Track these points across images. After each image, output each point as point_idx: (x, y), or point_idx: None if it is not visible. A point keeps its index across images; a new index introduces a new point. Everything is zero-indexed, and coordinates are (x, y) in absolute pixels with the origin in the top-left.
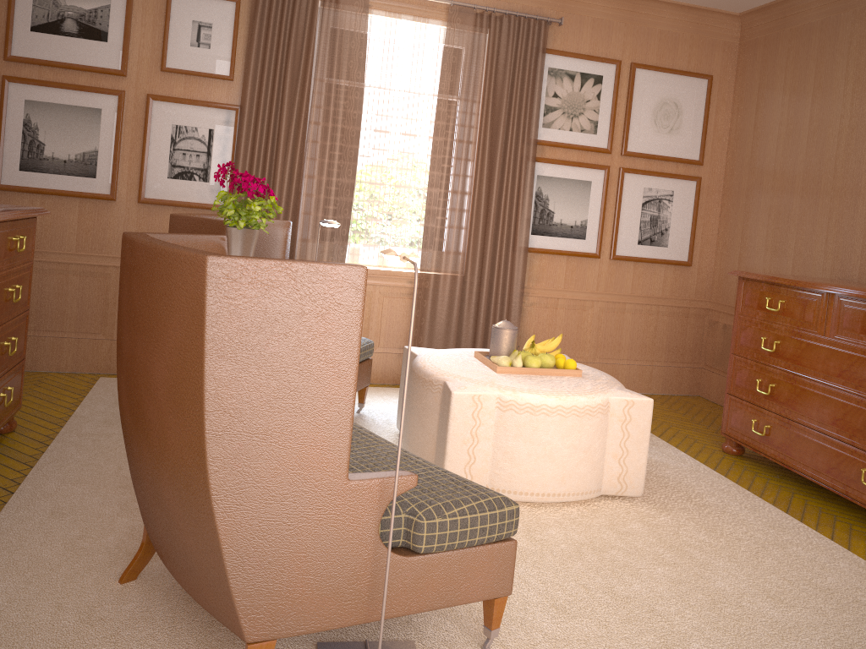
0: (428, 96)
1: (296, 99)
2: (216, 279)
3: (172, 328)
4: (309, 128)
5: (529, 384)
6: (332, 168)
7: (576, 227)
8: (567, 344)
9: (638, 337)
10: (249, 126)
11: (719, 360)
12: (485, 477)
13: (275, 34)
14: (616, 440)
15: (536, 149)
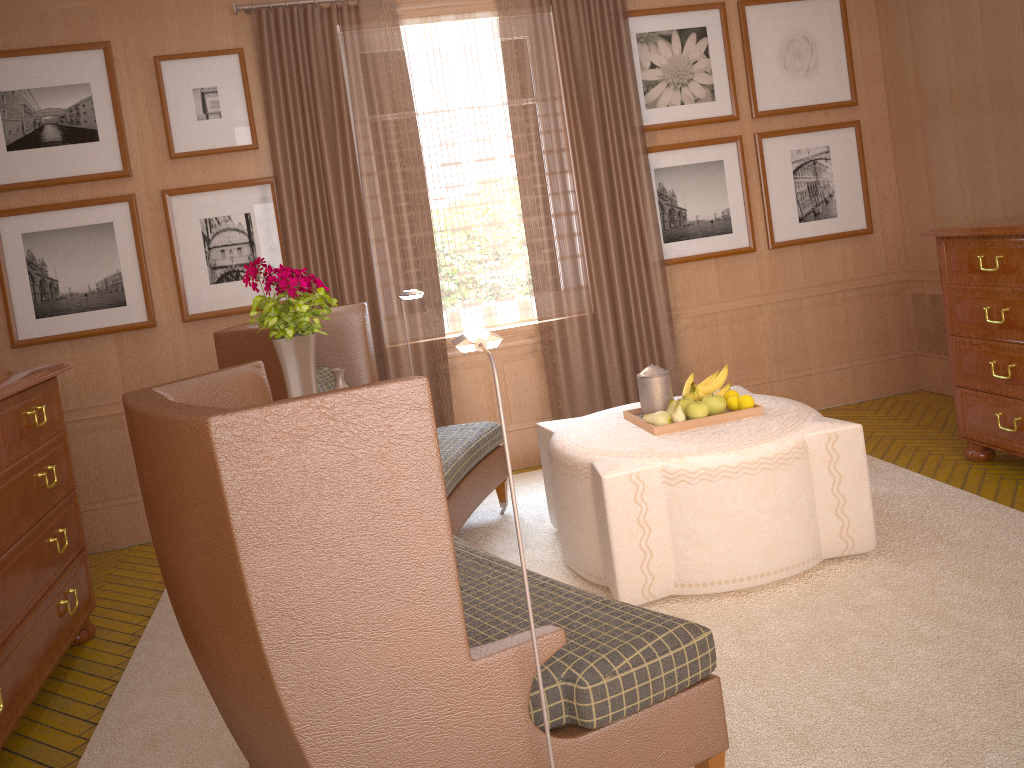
0: (497, 107)
1: (338, 151)
2: (227, 445)
3: (193, 518)
4: (363, 183)
5: (699, 442)
6: (402, 223)
7: (717, 221)
8: (741, 365)
9: (827, 336)
10: (290, 198)
11: (935, 341)
12: (669, 572)
13: (294, 80)
14: (825, 487)
15: (645, 137)
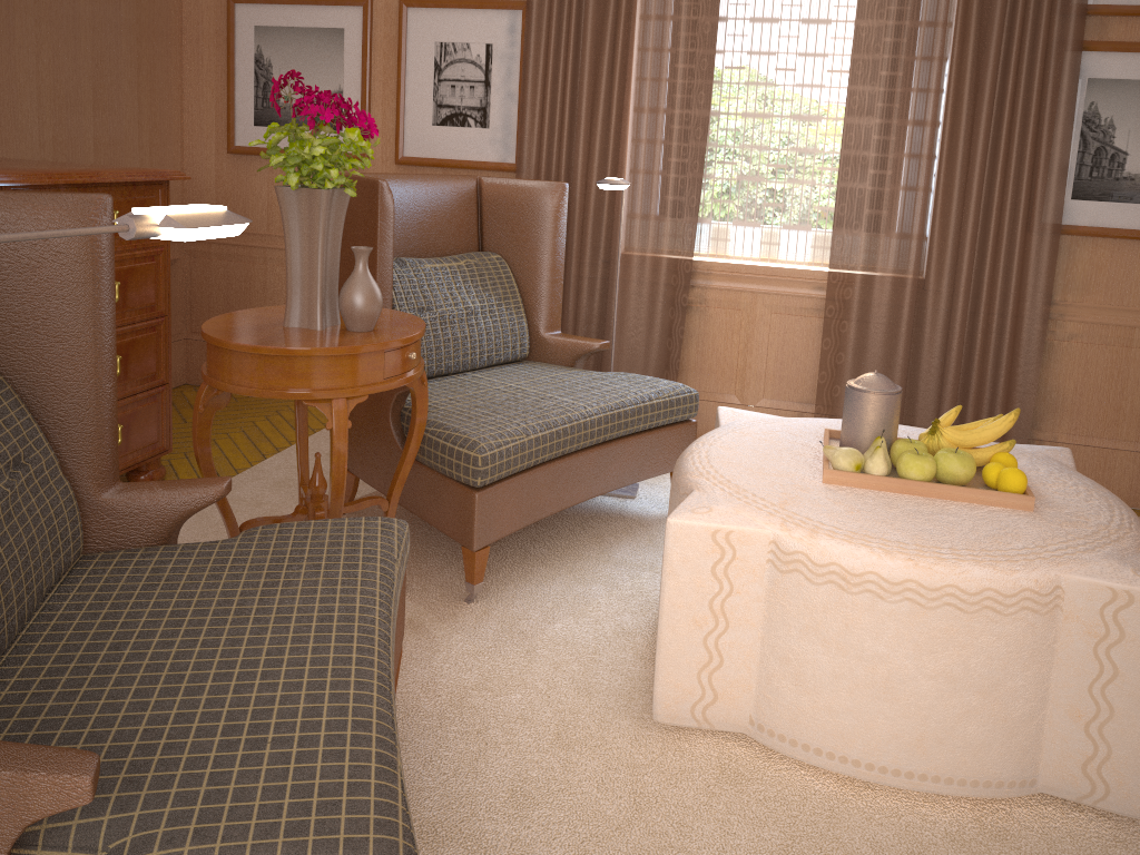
0: None
1: None
2: None
3: None
4: (632, 27)
5: (867, 520)
6: (675, 93)
7: None
8: None
9: None
10: (538, 33)
11: None
12: (745, 699)
13: None
14: (1078, 679)
15: (1084, 24)
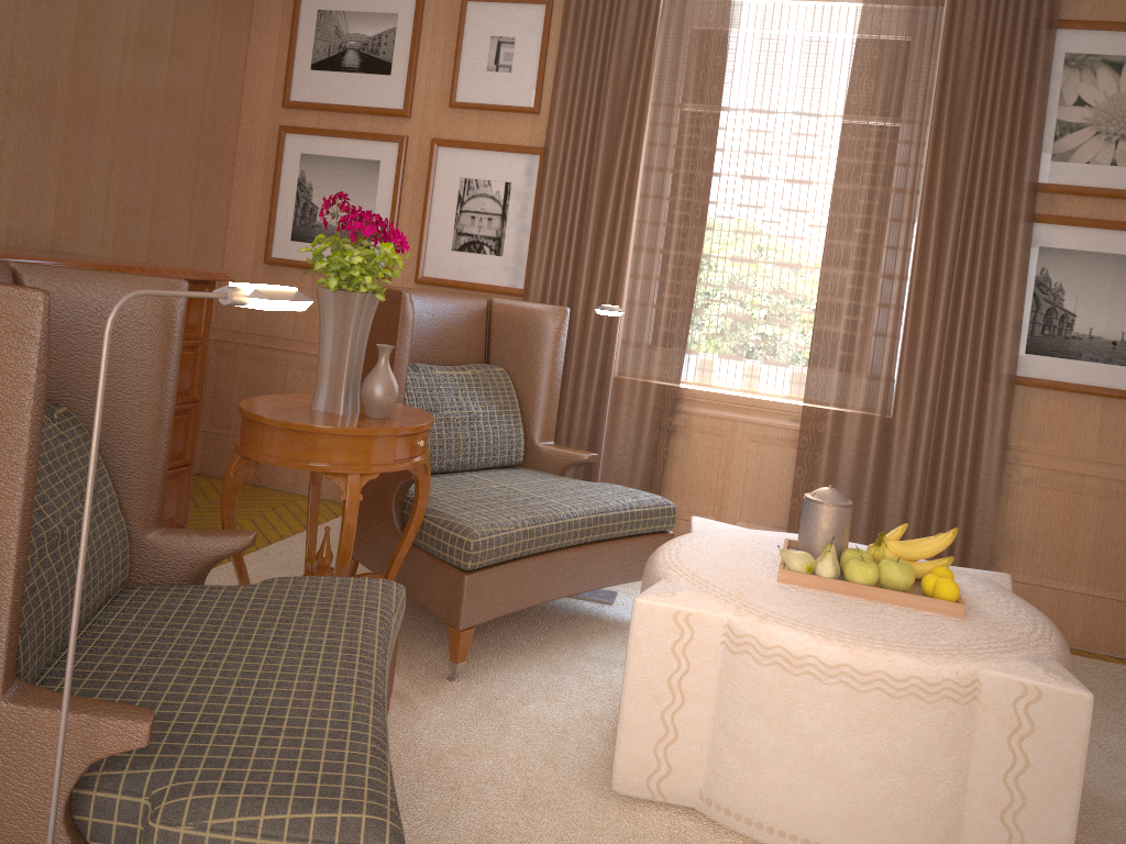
0: (833, 119)
1: (622, 134)
2: None
3: None
4: (636, 176)
5: (812, 612)
6: (671, 235)
7: (1123, 344)
8: (1104, 564)
9: None
10: (553, 175)
11: None
12: (696, 774)
13: (594, 42)
14: (994, 768)
15: (1035, 199)
